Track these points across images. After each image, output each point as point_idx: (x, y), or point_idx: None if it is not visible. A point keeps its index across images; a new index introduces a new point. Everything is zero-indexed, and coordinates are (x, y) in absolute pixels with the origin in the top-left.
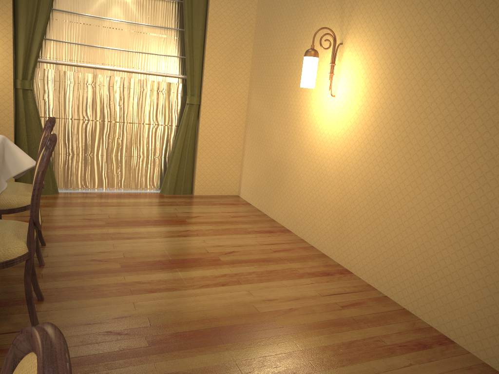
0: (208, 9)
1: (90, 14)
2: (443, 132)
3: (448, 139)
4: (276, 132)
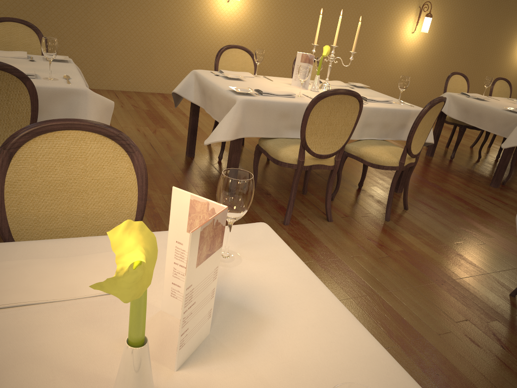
0: None
1: None
2: None
3: None
4: None
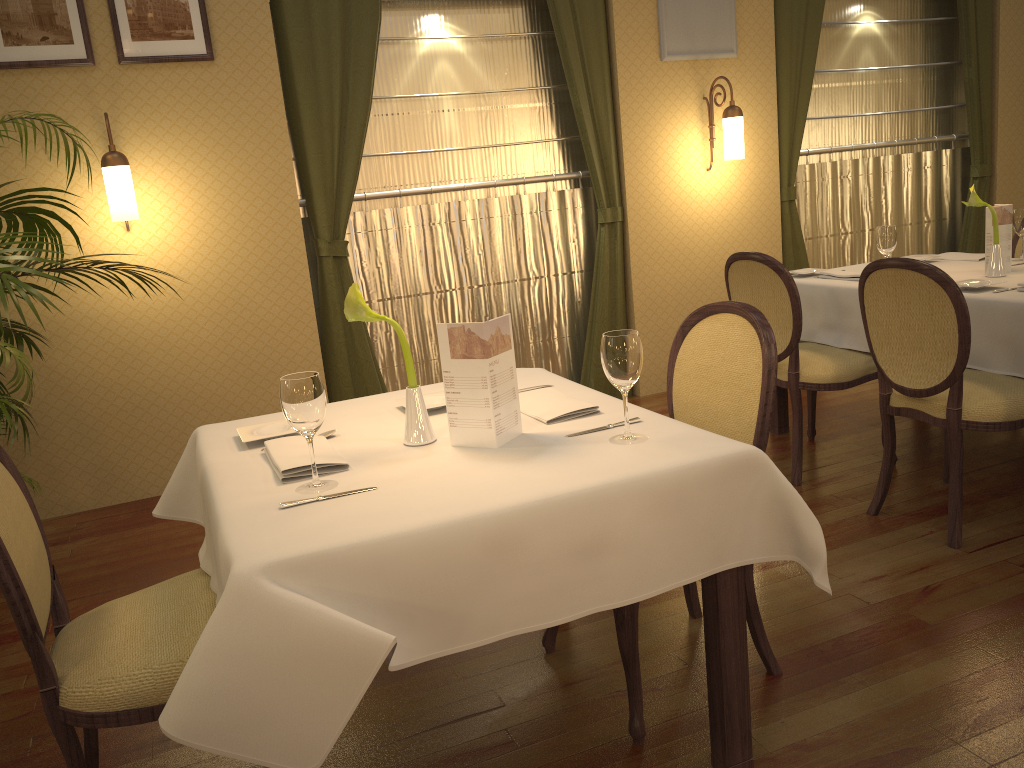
0: (997, 21)
1: (836, 68)
2: None
3: None
4: None
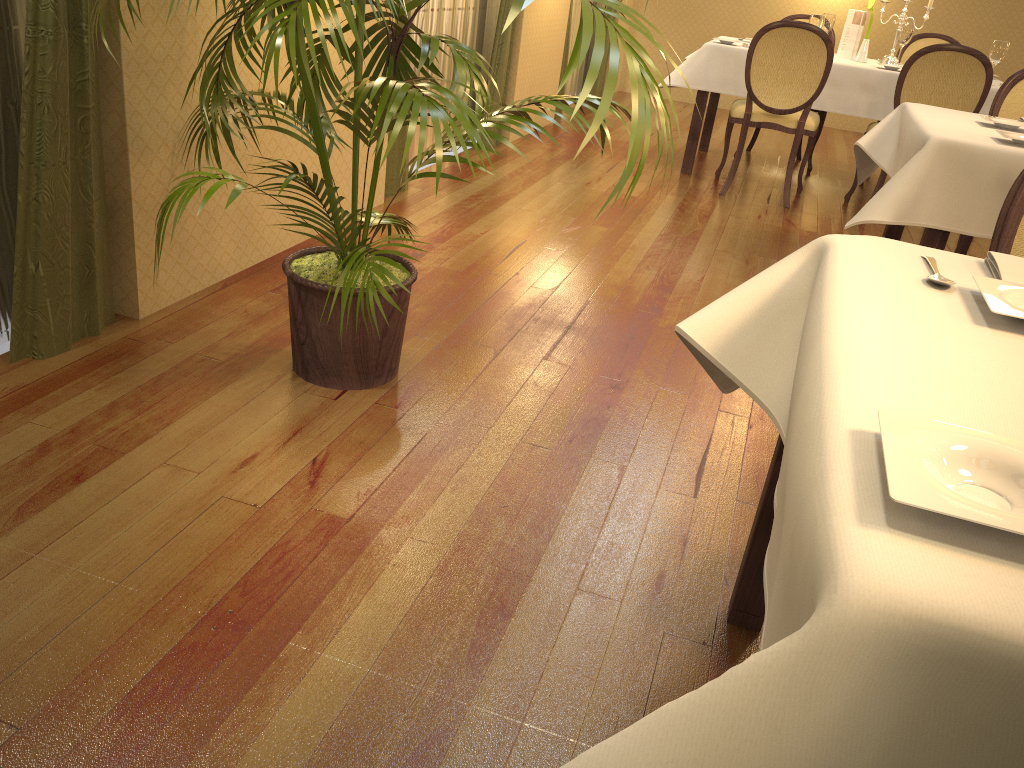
0: None
1: None
2: (969, 9)
3: (973, 13)
4: (721, 7)
